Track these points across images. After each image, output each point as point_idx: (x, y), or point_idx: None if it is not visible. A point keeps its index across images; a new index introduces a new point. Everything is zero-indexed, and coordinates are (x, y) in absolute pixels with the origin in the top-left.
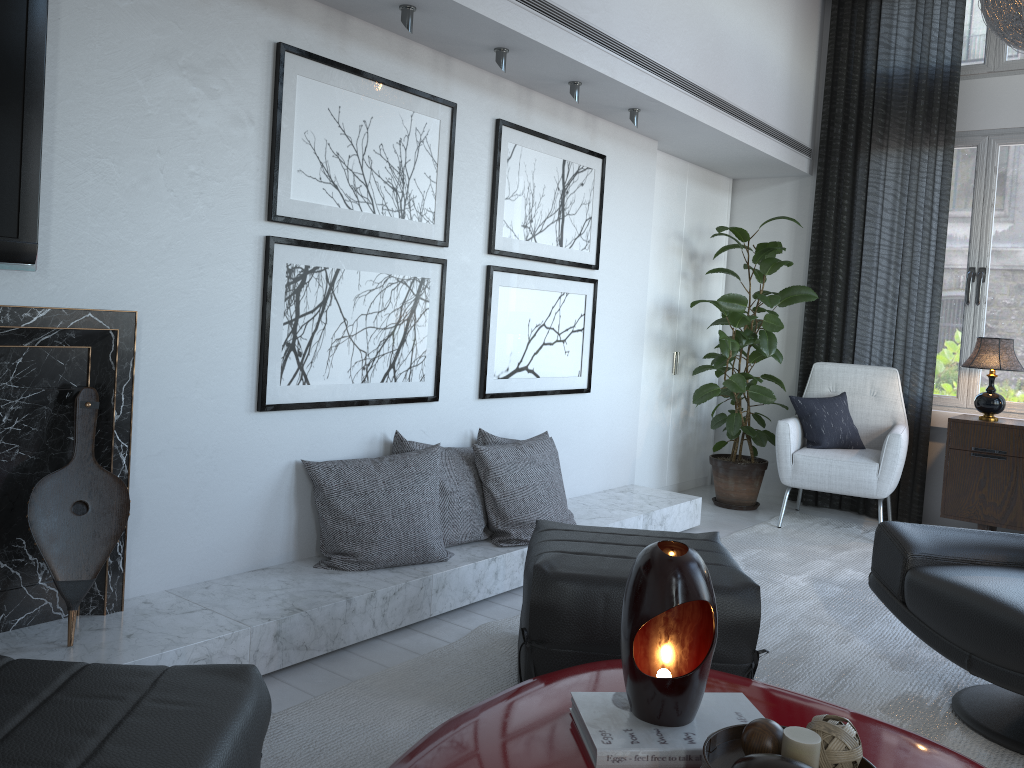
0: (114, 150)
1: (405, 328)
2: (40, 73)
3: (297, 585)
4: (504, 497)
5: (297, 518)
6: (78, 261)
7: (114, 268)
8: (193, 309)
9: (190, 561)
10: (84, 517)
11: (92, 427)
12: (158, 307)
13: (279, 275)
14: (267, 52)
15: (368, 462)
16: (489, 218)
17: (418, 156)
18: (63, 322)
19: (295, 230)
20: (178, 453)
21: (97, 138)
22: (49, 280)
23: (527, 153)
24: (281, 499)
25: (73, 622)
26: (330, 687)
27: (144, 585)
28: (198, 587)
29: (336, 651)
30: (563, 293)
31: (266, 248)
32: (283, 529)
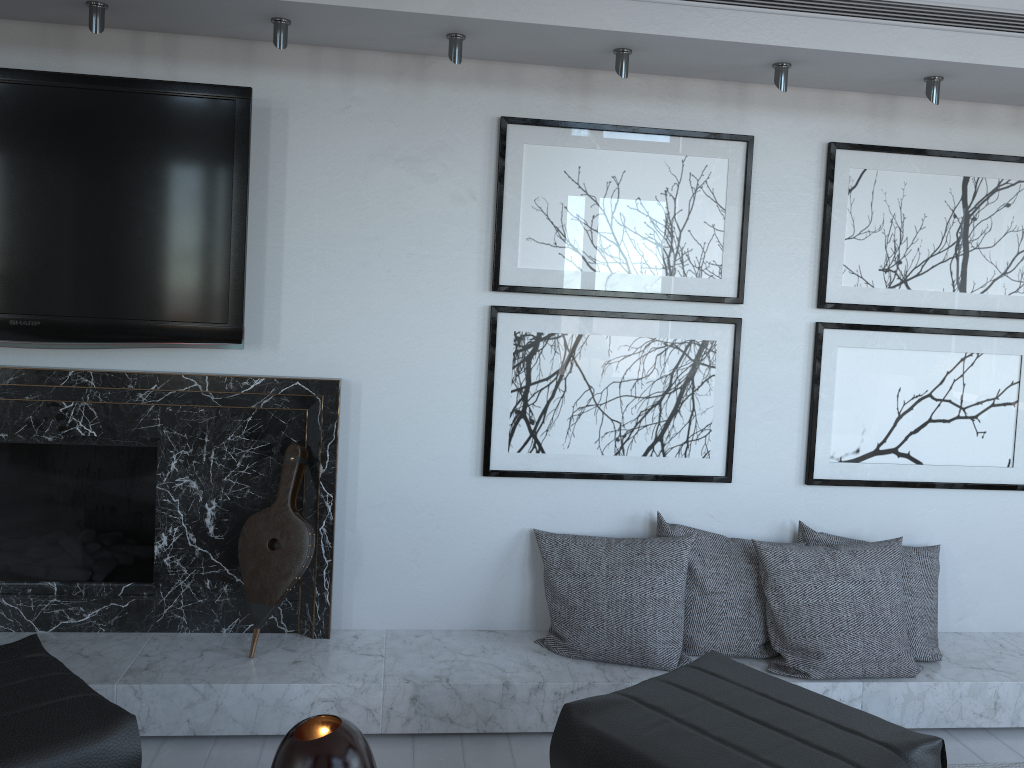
0: (334, 242)
1: (676, 397)
2: (244, 192)
3: (488, 655)
4: (784, 612)
5: (533, 587)
6: (304, 337)
7: (335, 342)
8: (412, 377)
9: (411, 608)
10: (274, 552)
11: (291, 477)
12: (377, 375)
13: (504, 343)
14: (490, 128)
15: (601, 542)
16: (818, 264)
17: (692, 204)
18: (275, 389)
19: (526, 298)
20: (398, 507)
21: (319, 234)
22: (280, 354)
23: (886, 177)
24: (513, 565)
25: (254, 638)
26: (438, 767)
27: (366, 620)
28: (412, 633)
29: (498, 734)
30: (967, 354)
31: (490, 317)
32: (516, 595)
